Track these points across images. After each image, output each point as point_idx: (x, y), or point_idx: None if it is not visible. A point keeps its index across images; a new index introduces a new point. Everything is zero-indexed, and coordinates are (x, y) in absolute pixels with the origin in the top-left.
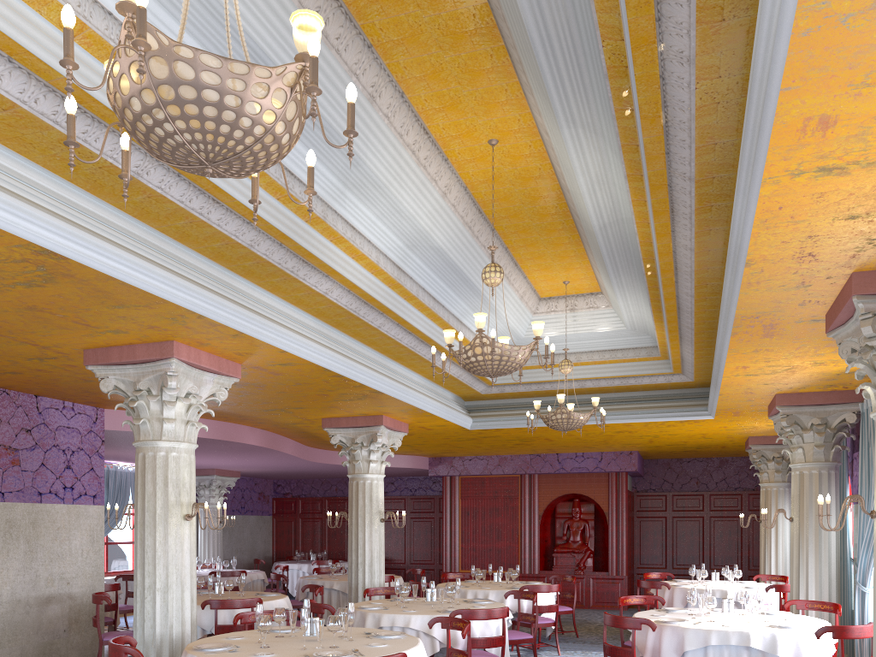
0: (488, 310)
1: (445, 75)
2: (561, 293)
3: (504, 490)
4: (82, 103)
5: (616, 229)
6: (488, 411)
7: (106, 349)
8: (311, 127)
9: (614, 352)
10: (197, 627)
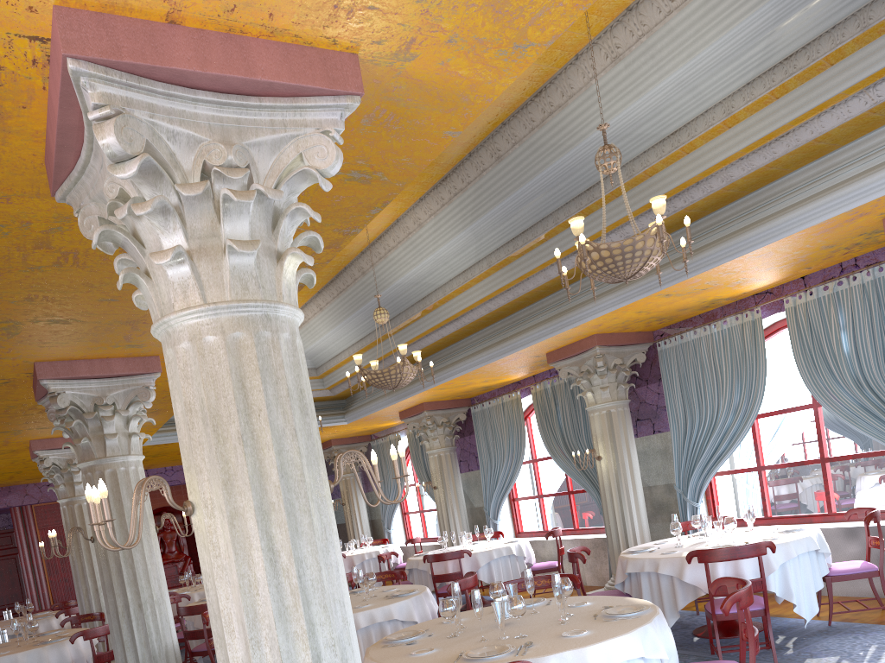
0: None
1: None
2: None
3: None
4: None
5: (403, 287)
6: None
7: (69, 362)
8: None
9: None
10: None
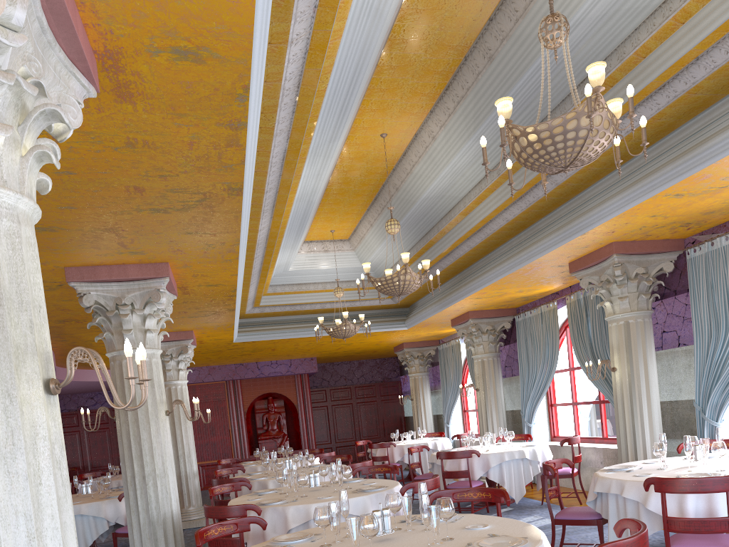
0: (290, 248)
1: (398, 91)
2: (321, 238)
3: (213, 394)
4: (304, 85)
5: (431, 201)
6: (241, 327)
7: (93, 267)
8: (335, 114)
9: (349, 283)
10: (103, 520)
